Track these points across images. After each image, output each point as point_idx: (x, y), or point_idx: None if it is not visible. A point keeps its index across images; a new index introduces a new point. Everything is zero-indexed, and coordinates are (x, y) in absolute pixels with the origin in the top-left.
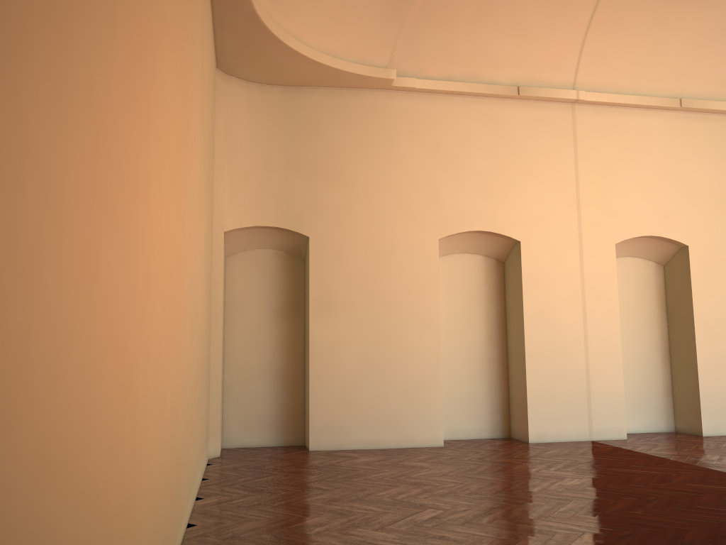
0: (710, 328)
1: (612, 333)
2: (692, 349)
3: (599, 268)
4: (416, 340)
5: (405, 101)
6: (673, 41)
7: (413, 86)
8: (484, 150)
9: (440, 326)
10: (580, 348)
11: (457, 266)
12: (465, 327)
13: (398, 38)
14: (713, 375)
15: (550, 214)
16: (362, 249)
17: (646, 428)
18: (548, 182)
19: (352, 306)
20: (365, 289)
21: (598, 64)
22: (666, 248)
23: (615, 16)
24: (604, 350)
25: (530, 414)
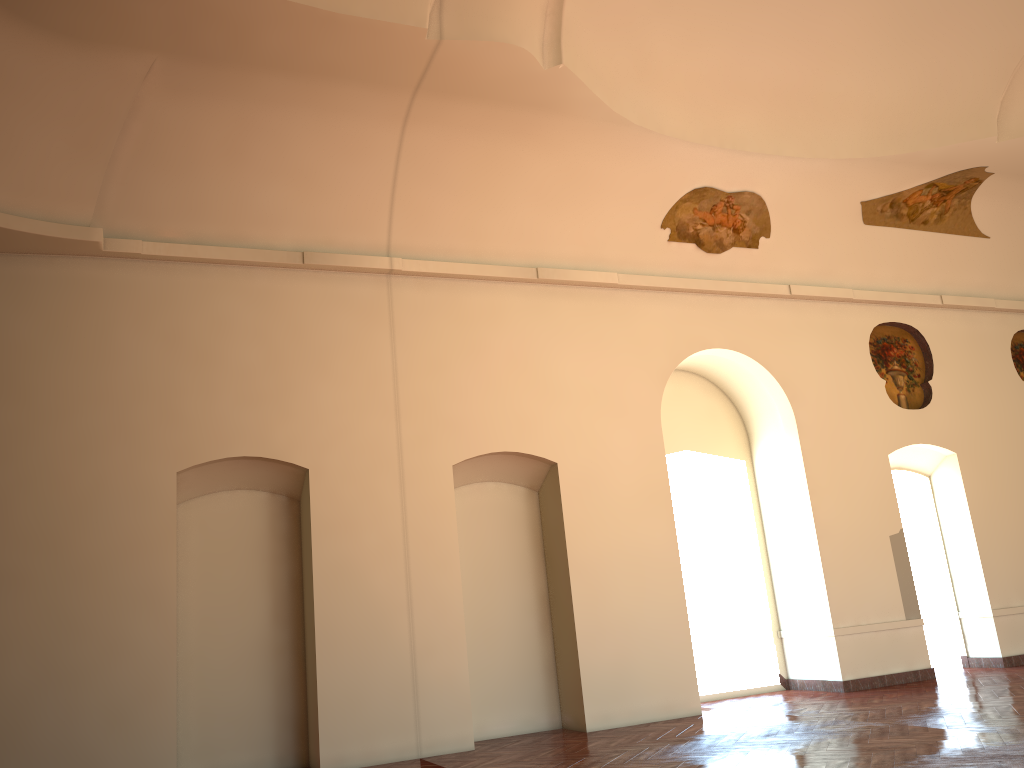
0: (591, 576)
1: (450, 594)
2: (570, 607)
3: (429, 501)
4: (135, 629)
5: (129, 273)
6: (517, 194)
7: (138, 252)
8: (254, 341)
9: (176, 604)
10: (401, 619)
11: (226, 509)
12: (237, 601)
13: (112, 184)
14: (599, 642)
15: (355, 428)
16: (47, 493)
17: (520, 727)
18: (352, 382)
19: (24, 585)
20: (49, 555)
21: (420, 223)
22: (534, 467)
23: (429, 161)
24: (438, 620)
25: (323, 728)
